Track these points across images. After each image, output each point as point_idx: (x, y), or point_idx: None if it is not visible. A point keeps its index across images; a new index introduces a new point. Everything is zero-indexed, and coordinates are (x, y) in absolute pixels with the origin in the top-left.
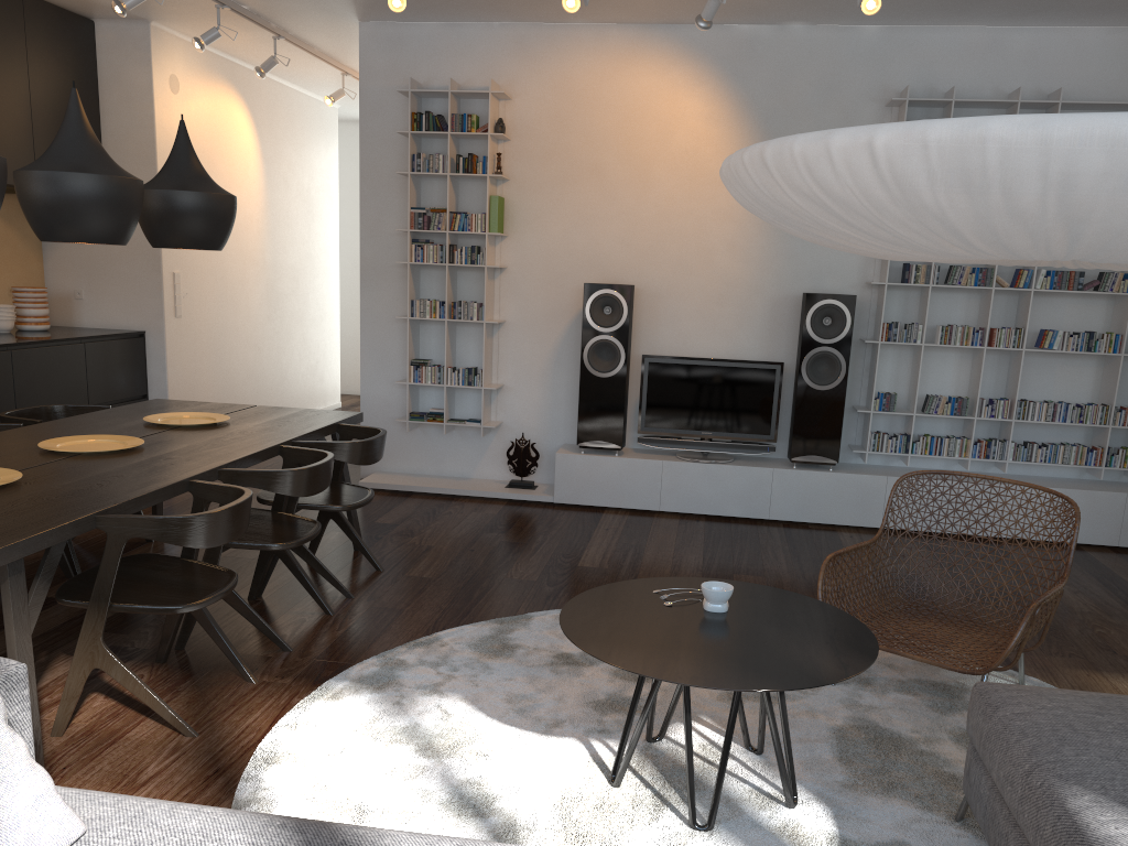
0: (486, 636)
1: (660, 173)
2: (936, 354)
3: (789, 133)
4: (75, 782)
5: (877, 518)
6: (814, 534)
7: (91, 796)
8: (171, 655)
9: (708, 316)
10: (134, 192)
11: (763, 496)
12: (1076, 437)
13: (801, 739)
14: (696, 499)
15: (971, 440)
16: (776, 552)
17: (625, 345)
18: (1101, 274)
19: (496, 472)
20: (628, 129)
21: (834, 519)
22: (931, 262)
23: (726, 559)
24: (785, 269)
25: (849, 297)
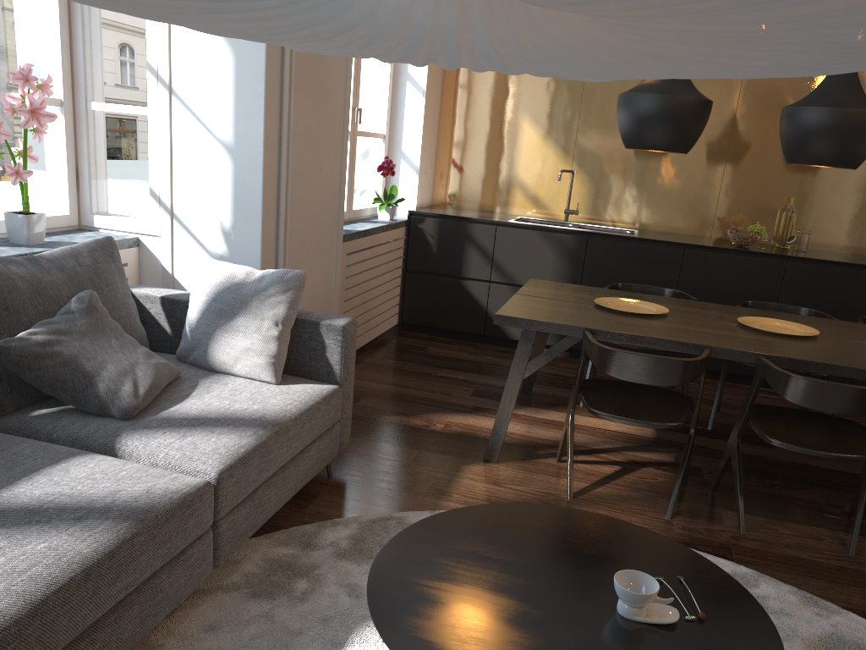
0: None
1: None
2: None
3: None
4: (501, 469)
5: None
6: None
7: (315, 389)
8: (696, 486)
9: None
10: (843, 120)
11: None
12: None
13: None
14: None
15: None
16: None
17: None
18: None
19: None
20: None
21: None
22: None
23: None
24: None
25: None
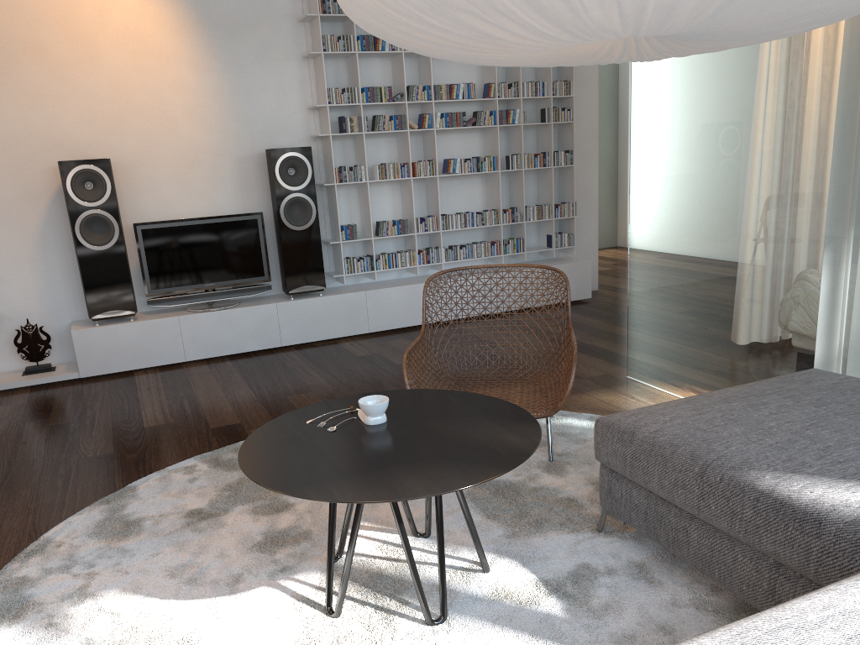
0: (101, 520)
1: (106, 50)
2: (375, 189)
3: (219, 9)
4: None
5: (365, 325)
6: (324, 349)
7: None
8: None
9: (185, 181)
10: None
11: (273, 328)
12: (479, 237)
13: (448, 512)
14: (217, 344)
15: (415, 251)
16: (306, 370)
17: (116, 216)
18: (475, 113)
19: (5, 363)
20: (62, 6)
21: (333, 334)
22: (360, 114)
23: (271, 386)
24: (243, 131)
25: (306, 149)
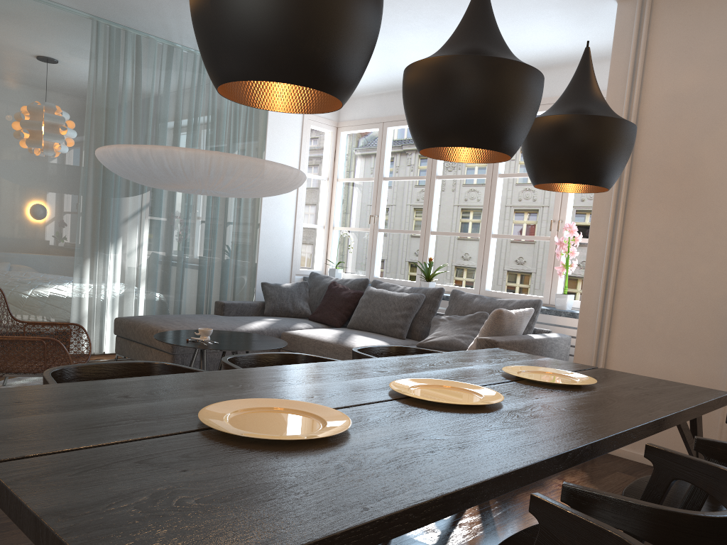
0: None
1: None
2: None
3: None
4: None
5: None
6: None
7: None
8: None
9: None
10: None
11: None
12: None
13: None
14: None
15: None
16: None
17: None
18: None
19: None
20: None
21: None
22: None
23: None
24: None
25: None
